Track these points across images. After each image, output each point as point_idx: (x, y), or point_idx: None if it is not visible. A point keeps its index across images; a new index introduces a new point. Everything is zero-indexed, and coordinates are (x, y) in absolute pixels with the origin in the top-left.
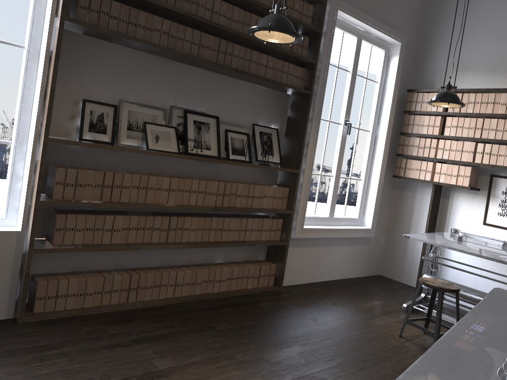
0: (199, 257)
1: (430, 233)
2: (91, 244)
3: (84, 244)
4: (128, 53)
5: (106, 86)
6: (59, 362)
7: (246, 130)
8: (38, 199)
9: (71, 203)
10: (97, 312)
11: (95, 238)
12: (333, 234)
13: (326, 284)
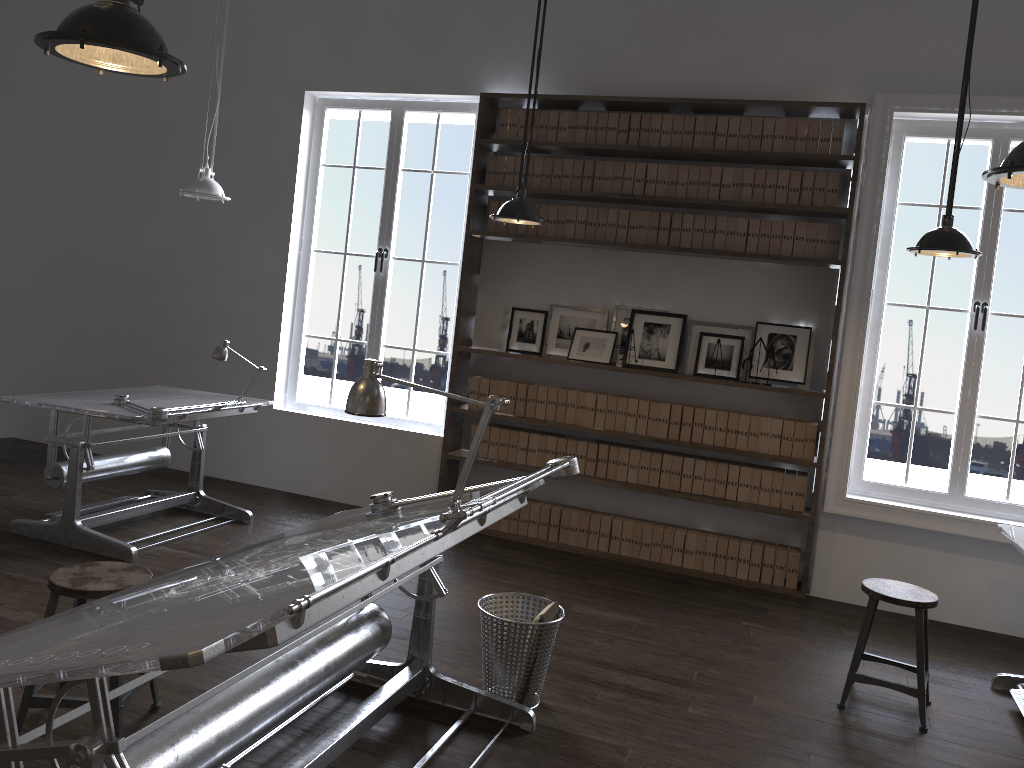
0: (670, 515)
1: None
2: (505, 461)
3: (498, 460)
4: (559, 251)
5: (536, 291)
6: None
7: (741, 333)
8: (449, 405)
9: (477, 412)
10: (505, 537)
11: (509, 456)
12: (942, 526)
13: (932, 624)
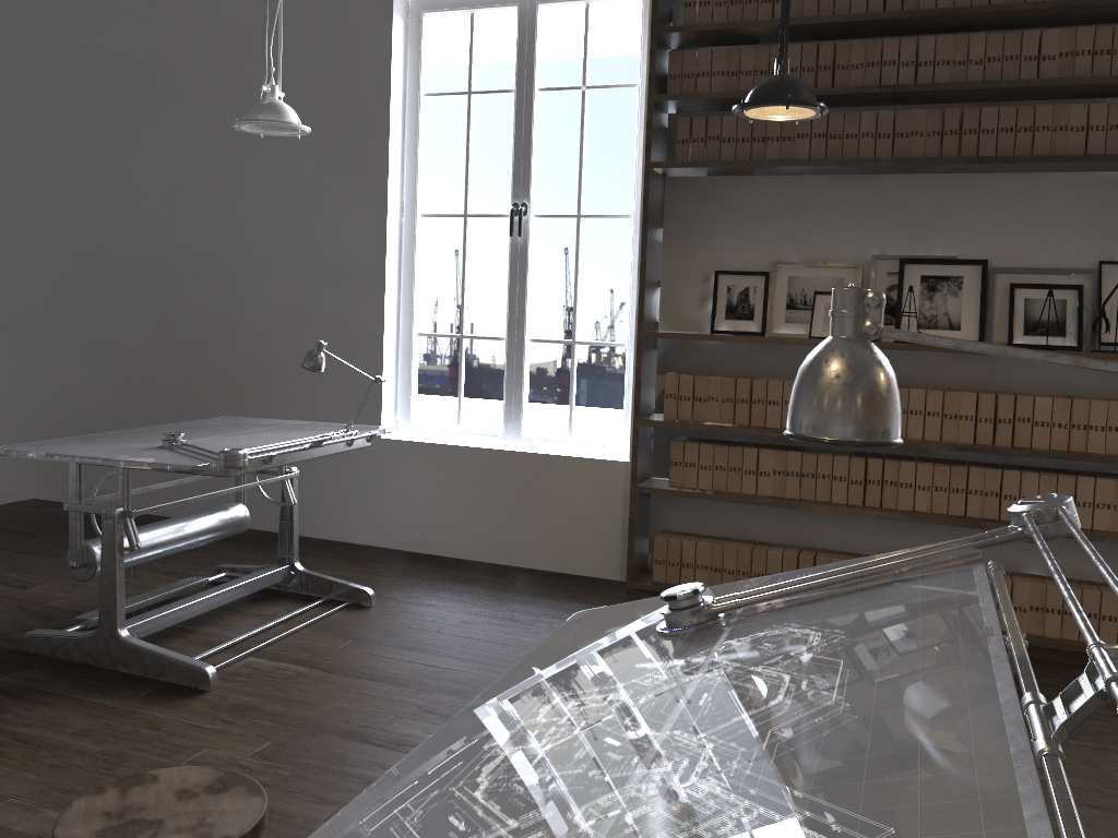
0: None
1: None
2: (724, 491)
3: (714, 490)
4: (781, 184)
5: (749, 245)
6: None
7: (1075, 280)
8: (637, 416)
9: (680, 424)
10: None
11: (730, 483)
12: None
13: None
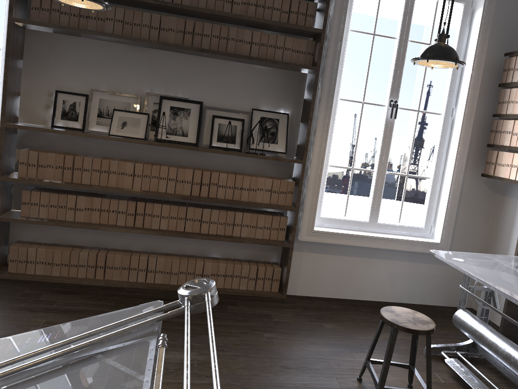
0: (189, 248)
1: (494, 255)
2: (55, 219)
3: (49, 218)
4: (98, 45)
5: (77, 78)
6: None
7: (241, 116)
8: None
9: (28, 181)
10: (59, 281)
11: (59, 215)
12: (368, 243)
13: (359, 303)
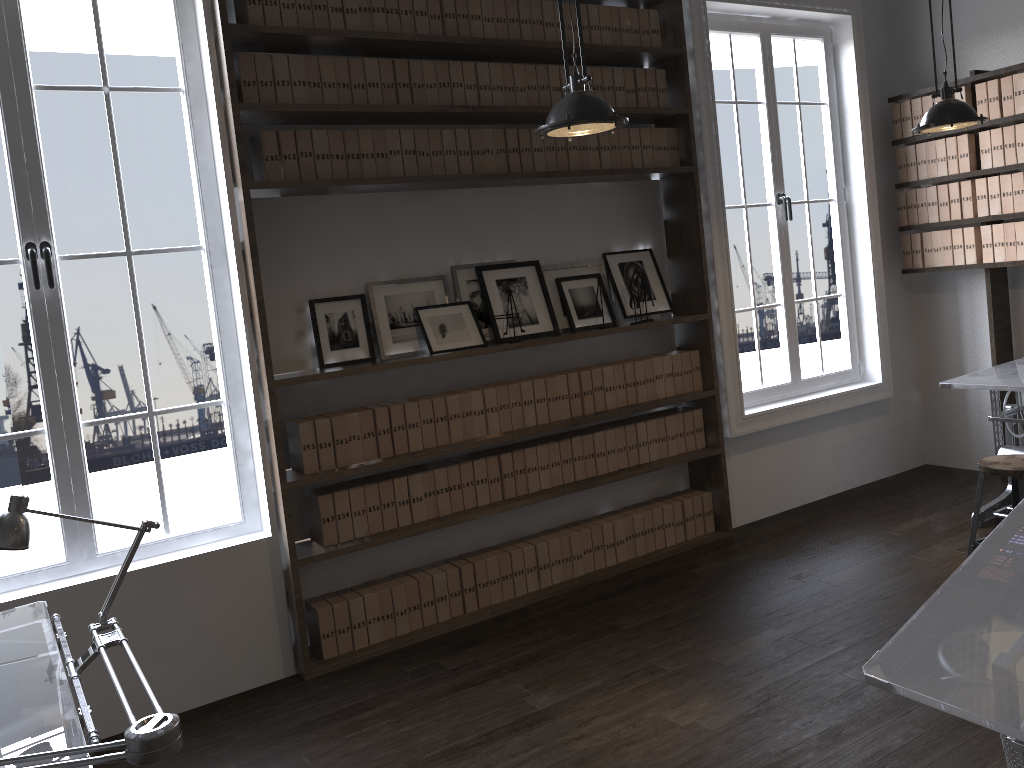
0: (568, 511)
1: (997, 366)
2: (382, 531)
3: (371, 534)
4: (359, 202)
5: (338, 269)
6: (381, 727)
7: (593, 269)
8: (284, 480)
9: (335, 474)
10: (421, 639)
11: (386, 521)
12: (808, 412)
13: (817, 506)
